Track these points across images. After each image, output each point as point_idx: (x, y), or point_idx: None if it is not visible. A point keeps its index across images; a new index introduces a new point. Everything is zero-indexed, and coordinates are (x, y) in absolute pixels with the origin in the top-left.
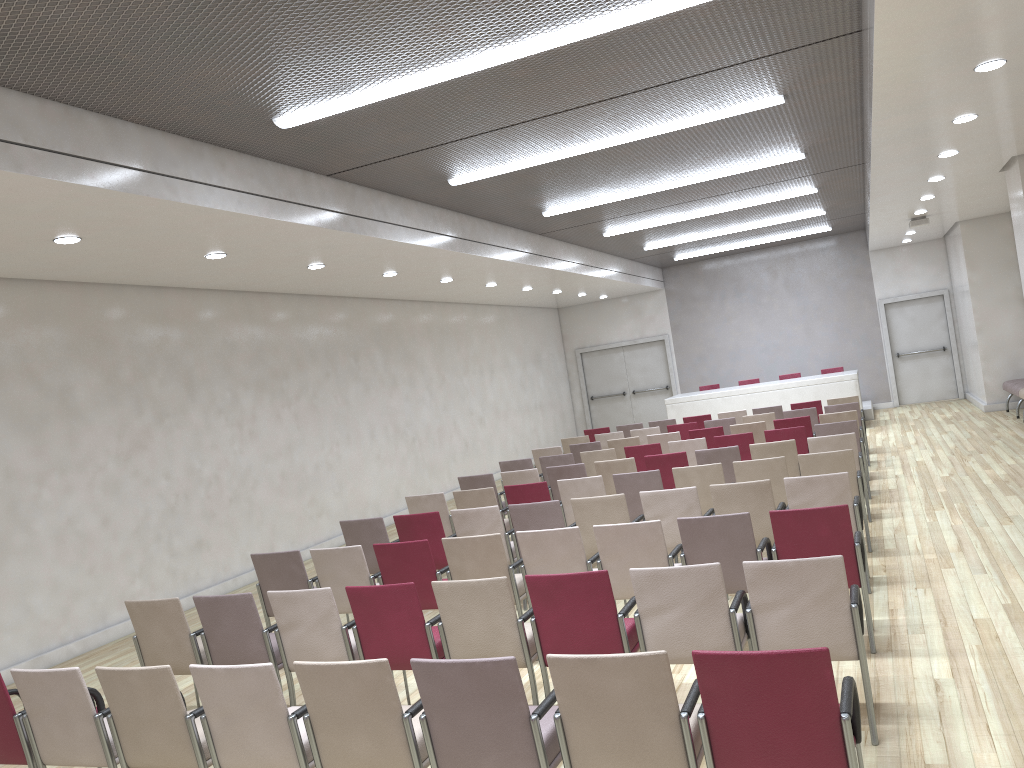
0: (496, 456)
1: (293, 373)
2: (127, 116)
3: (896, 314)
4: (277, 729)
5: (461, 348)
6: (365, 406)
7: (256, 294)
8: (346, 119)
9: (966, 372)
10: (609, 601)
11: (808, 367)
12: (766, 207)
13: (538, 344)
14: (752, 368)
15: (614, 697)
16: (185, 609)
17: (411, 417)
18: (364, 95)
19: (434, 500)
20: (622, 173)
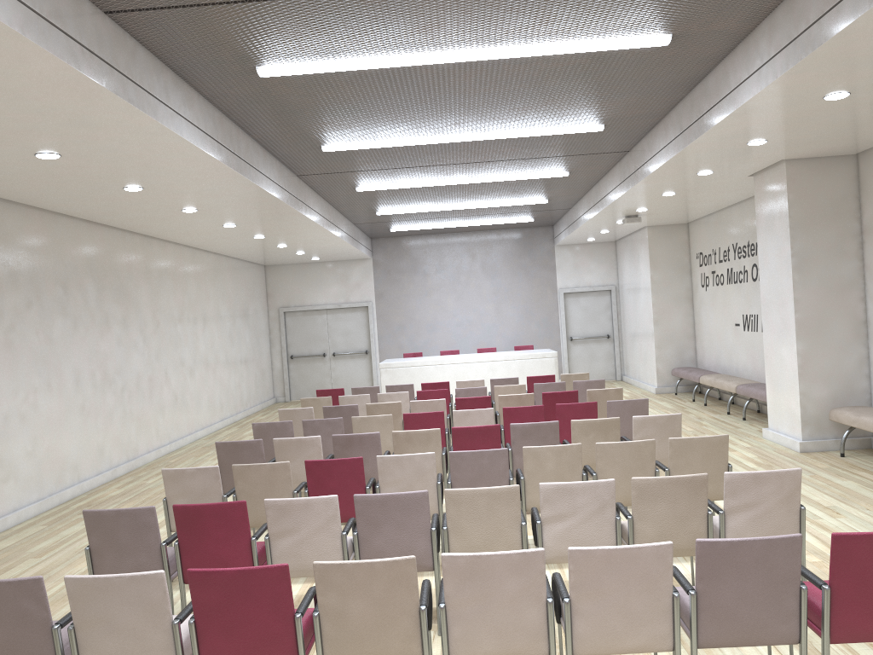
0: (203, 411)
1: None
2: None
3: (572, 303)
4: None
5: (178, 292)
6: (72, 347)
7: None
8: None
9: (625, 358)
10: None
11: (496, 343)
12: (511, 185)
13: (247, 298)
14: (447, 340)
15: None
16: None
17: (122, 364)
18: None
19: (204, 475)
20: (438, 108)
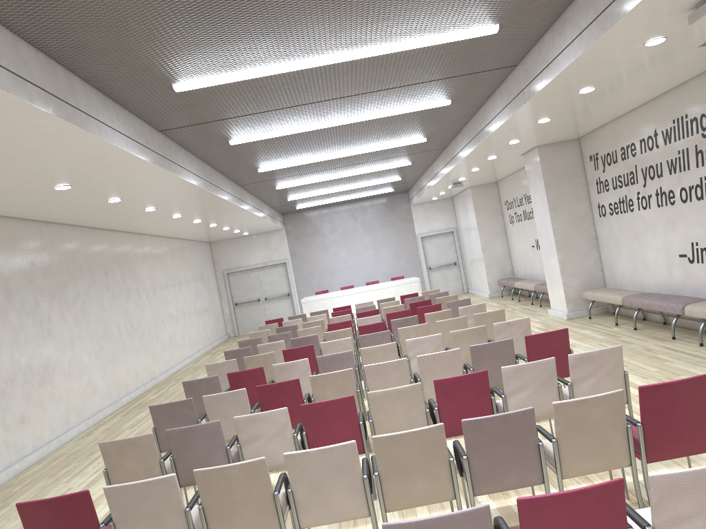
0: (187, 346)
1: (70, 284)
2: (79, 71)
3: (427, 243)
4: (354, 487)
5: (163, 268)
6: (114, 310)
7: (44, 223)
8: (216, 89)
9: (468, 277)
10: (487, 389)
11: (378, 277)
12: (376, 173)
13: (202, 267)
14: (344, 279)
15: (593, 421)
16: (19, 472)
17: (140, 318)
18: (248, 73)
19: (229, 365)
20: (327, 144)
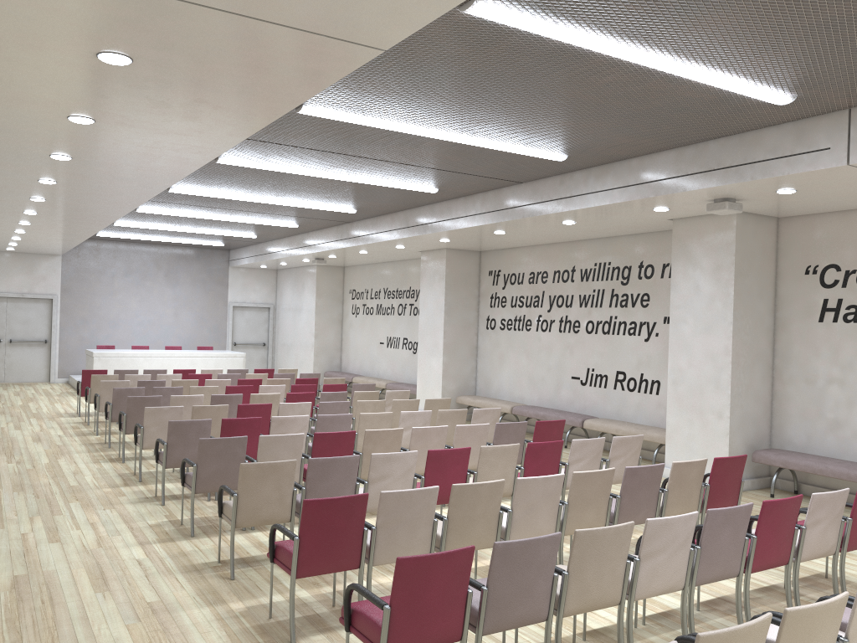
0: None
1: None
2: None
3: (239, 315)
4: (553, 512)
5: None
6: None
7: None
8: (320, 121)
9: (277, 362)
10: (559, 456)
11: (172, 342)
12: (248, 225)
13: None
14: (127, 336)
15: (690, 478)
16: None
17: None
18: (373, 121)
19: (174, 412)
20: (280, 188)
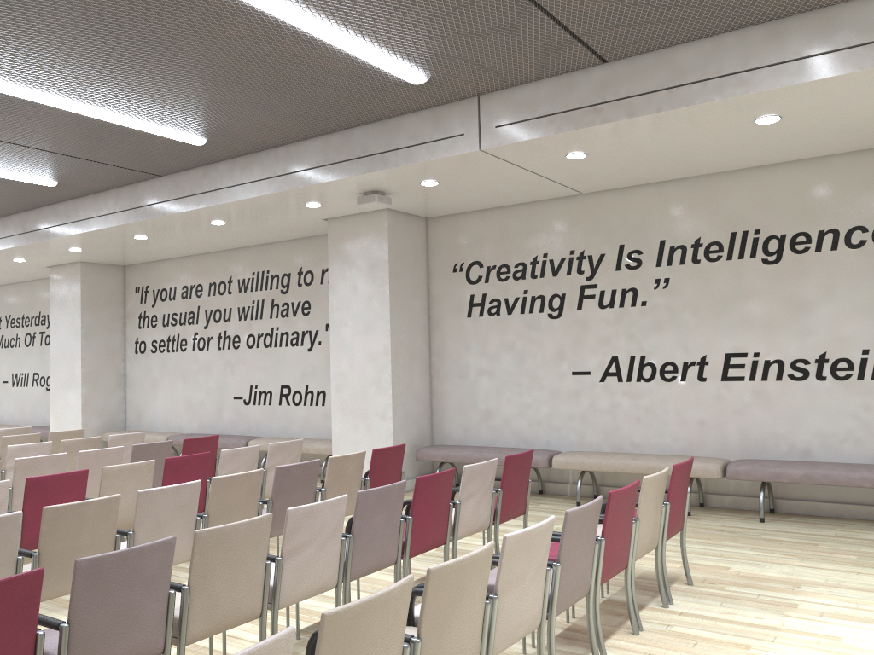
0: None
1: None
2: None
3: None
4: (189, 528)
5: None
6: None
7: None
8: None
9: None
10: (206, 471)
11: None
12: None
13: None
14: None
15: (348, 473)
16: None
17: None
18: None
19: None
20: None
